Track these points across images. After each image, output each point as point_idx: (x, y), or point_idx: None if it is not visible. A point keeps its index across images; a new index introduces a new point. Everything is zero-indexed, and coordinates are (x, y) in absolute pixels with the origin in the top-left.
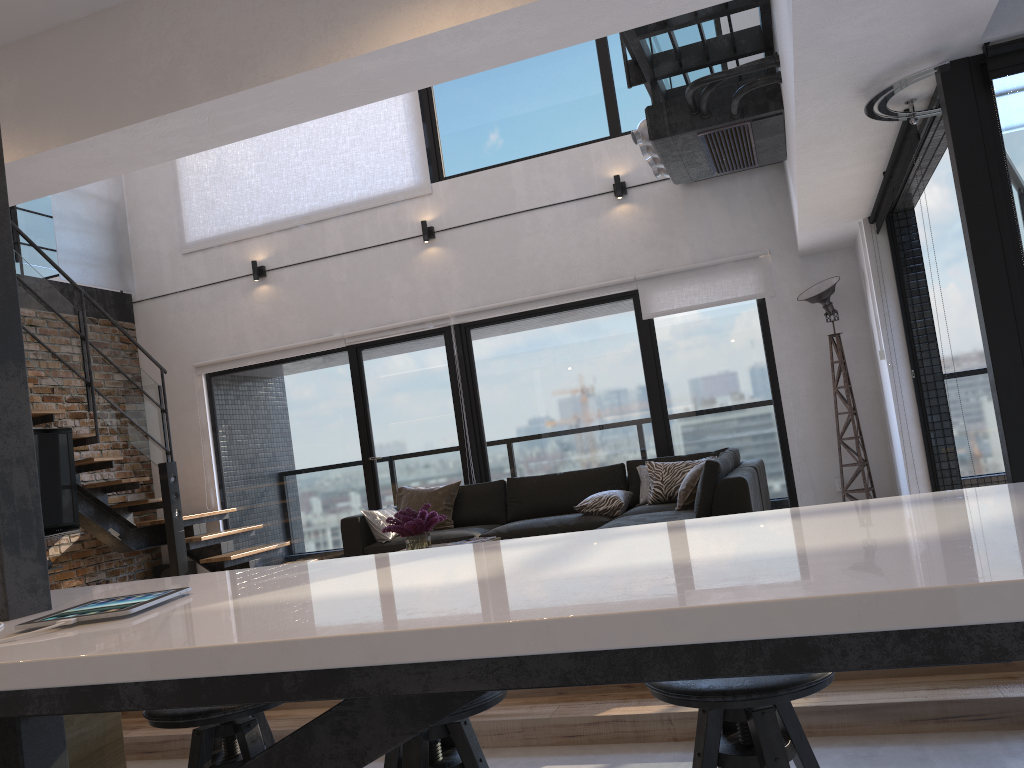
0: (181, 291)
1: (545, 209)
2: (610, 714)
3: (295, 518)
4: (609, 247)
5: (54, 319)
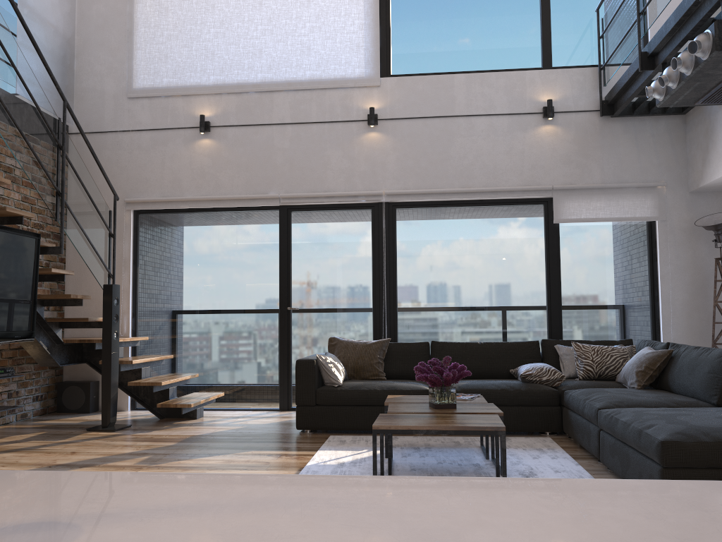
0: (121, 131)
1: (480, 117)
2: None
3: (205, 353)
4: (532, 158)
5: (39, 121)
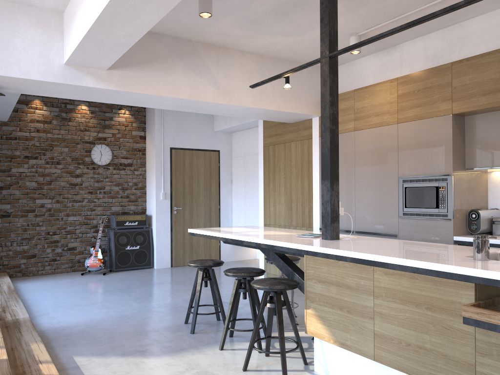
0: None
1: None
2: (56, 371)
3: None
4: None
5: None
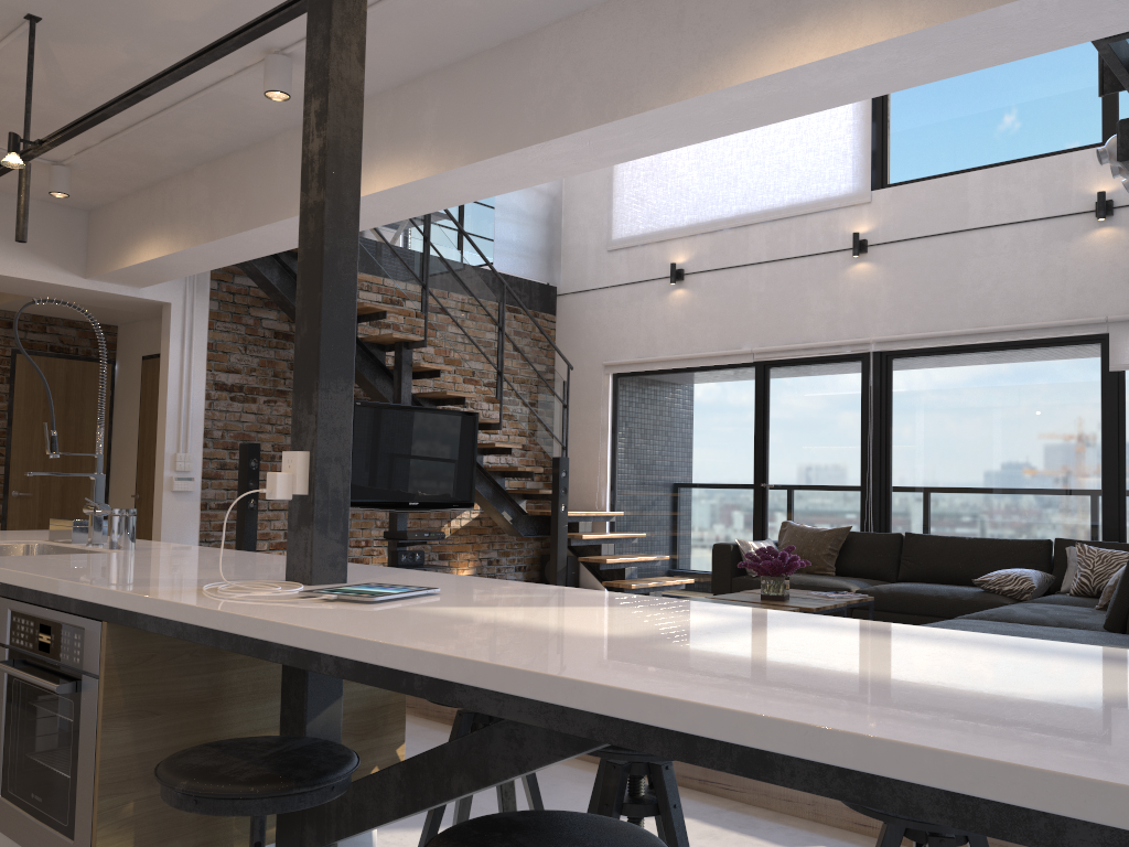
0: (601, 288)
1: (1003, 228)
2: None
3: (678, 533)
4: (1078, 279)
5: (477, 309)
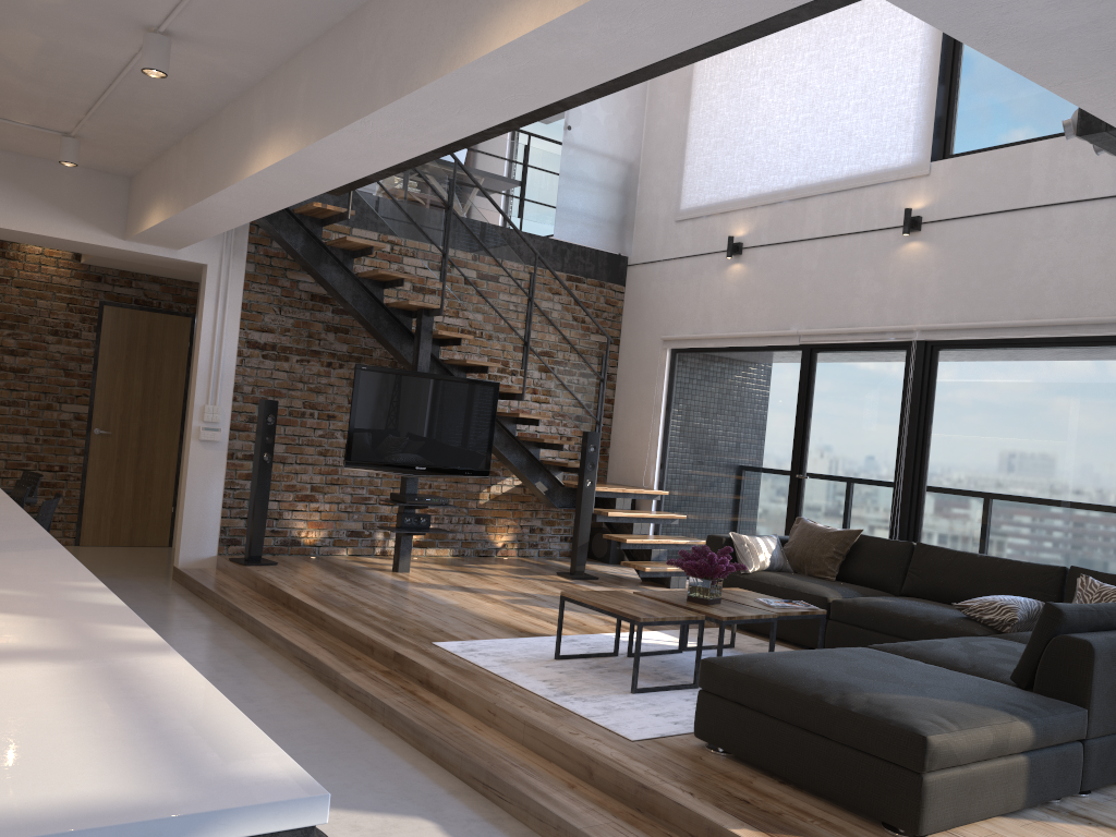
0: (666, 260)
1: (1065, 206)
2: None
3: (717, 518)
4: None
5: (504, 278)
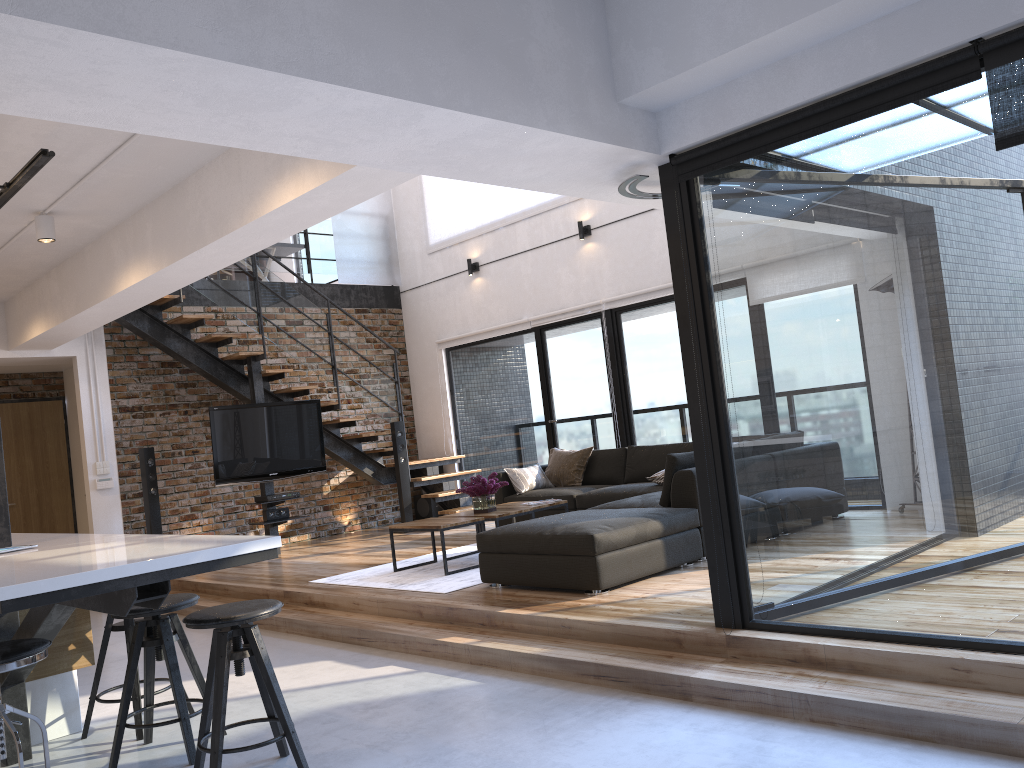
0: (427, 283)
1: None
2: (443, 640)
3: (503, 466)
4: None
5: (307, 322)
